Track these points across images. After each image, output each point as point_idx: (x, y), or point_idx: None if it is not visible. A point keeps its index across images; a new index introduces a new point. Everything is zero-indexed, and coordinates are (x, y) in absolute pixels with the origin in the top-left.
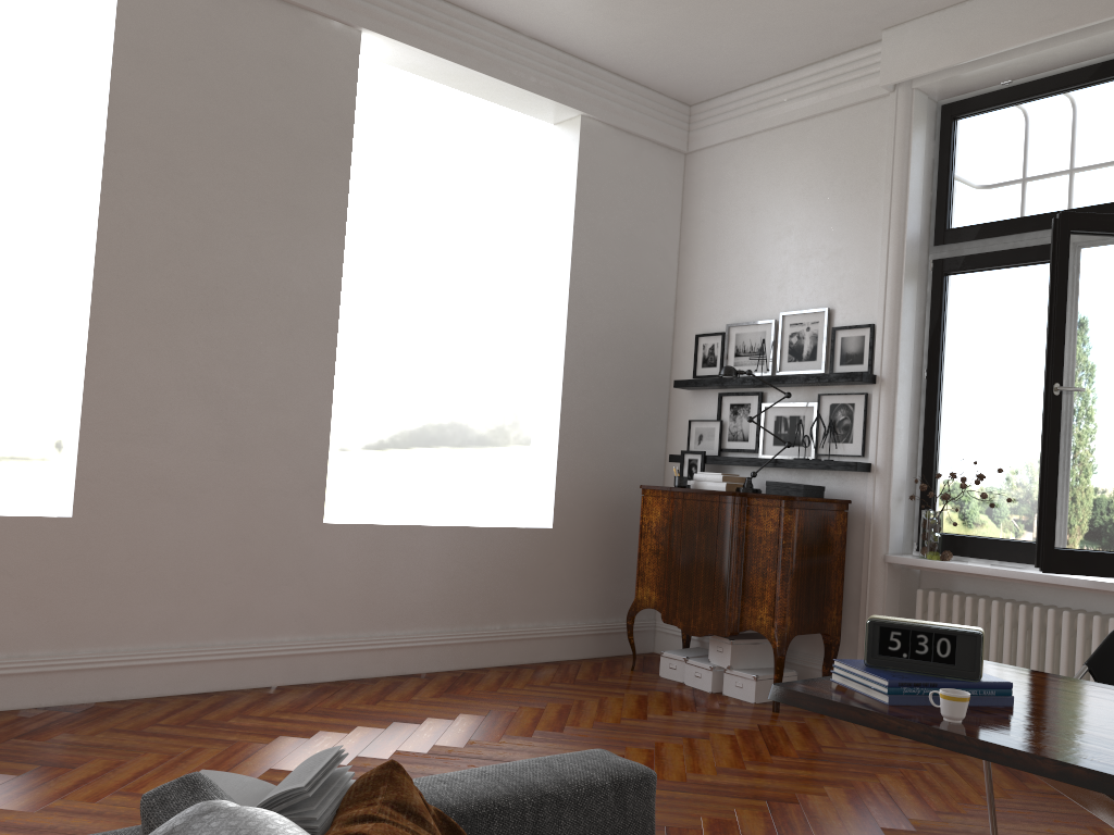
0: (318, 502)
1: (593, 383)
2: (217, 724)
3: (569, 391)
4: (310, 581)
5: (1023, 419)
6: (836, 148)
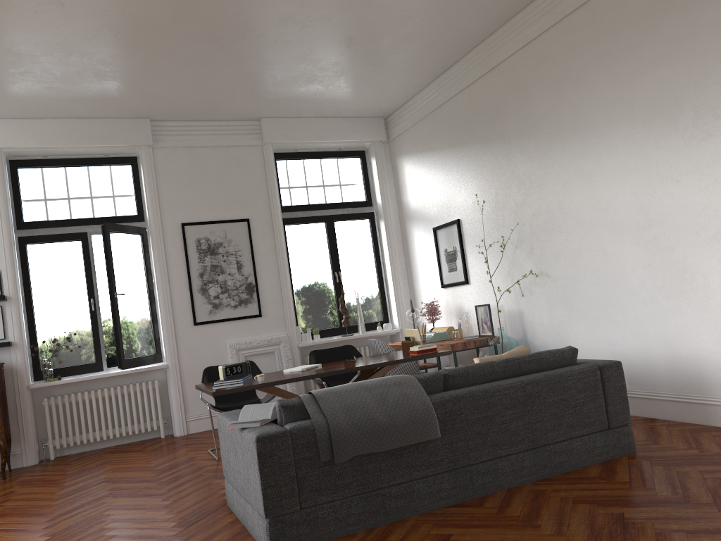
0: None
1: None
2: None
3: None
4: None
5: (79, 309)
6: None
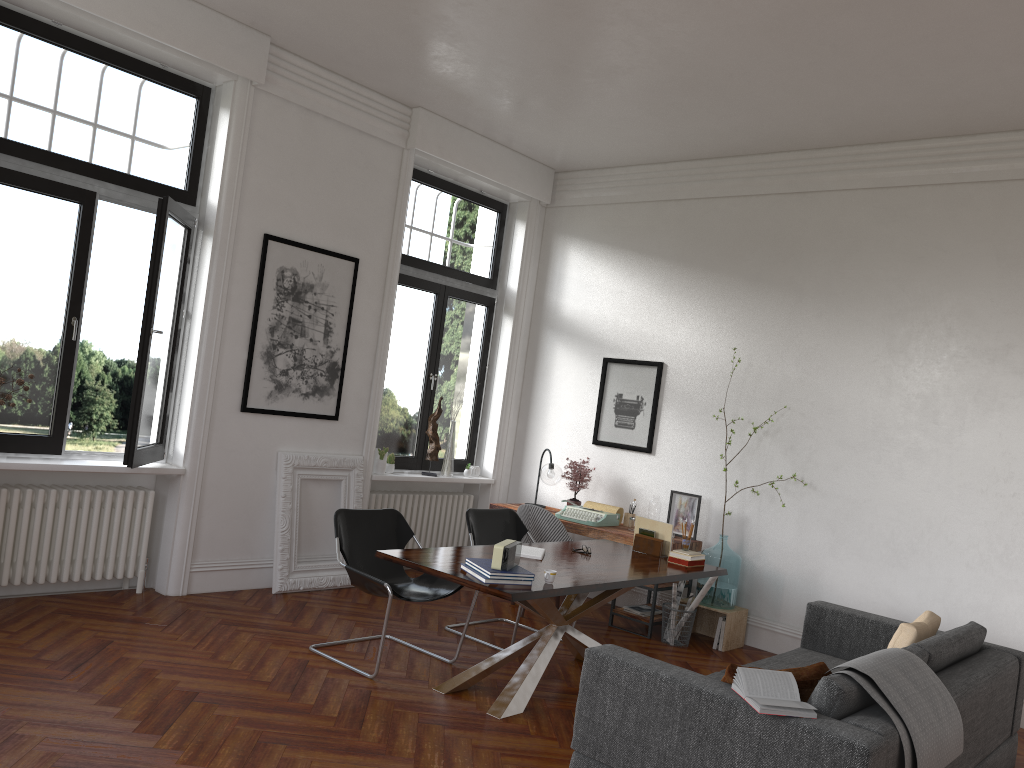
0: None
1: None
2: None
3: None
4: None
5: (45, 331)
6: None
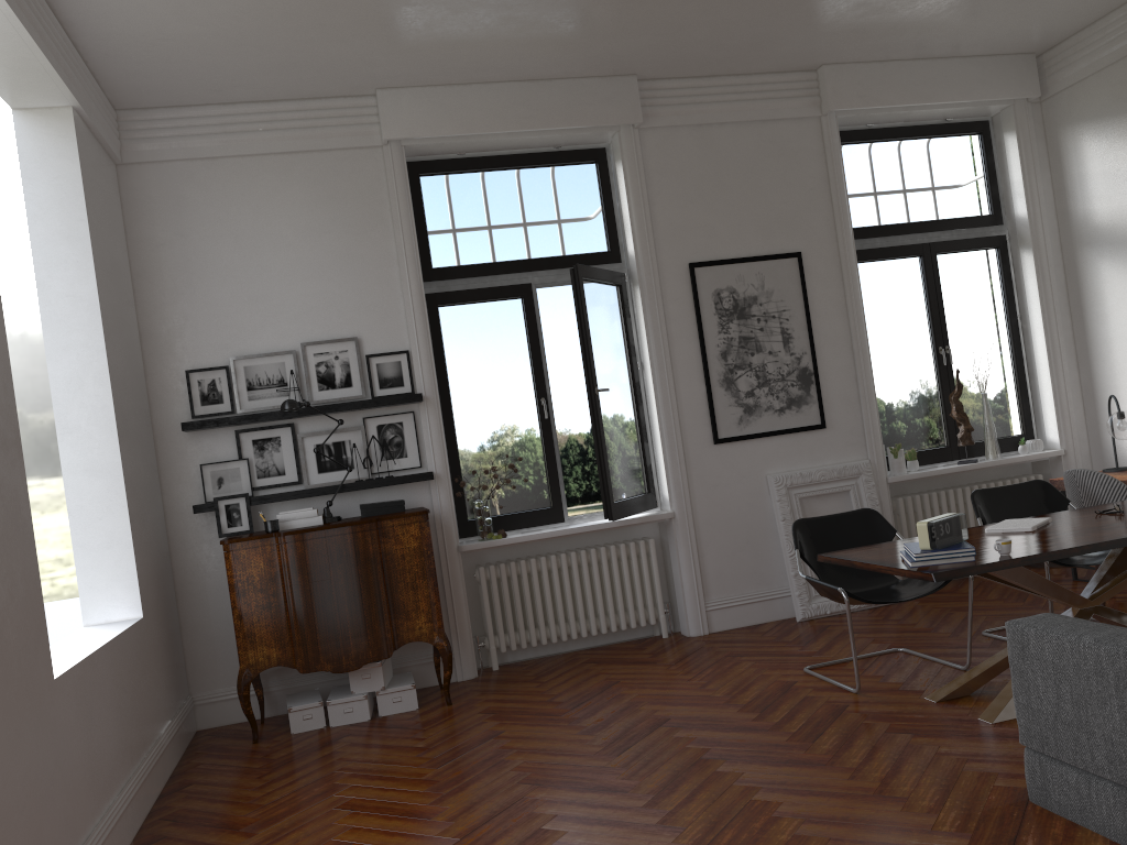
0: (47, 651)
1: (129, 436)
2: None
3: (123, 449)
4: (62, 768)
5: (522, 417)
6: (331, 187)
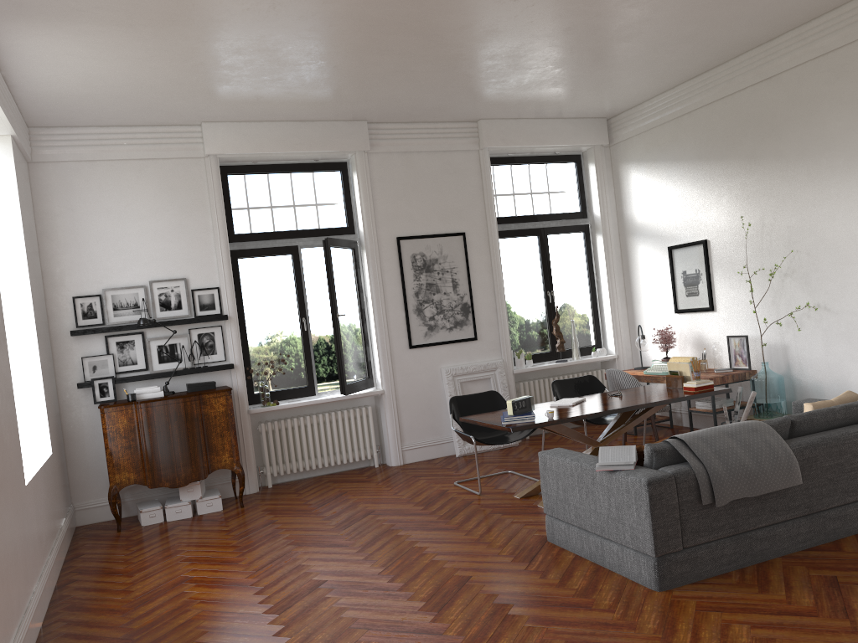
0: (23, 470)
1: (41, 340)
2: (141, 630)
3: (40, 349)
4: (31, 534)
5: (290, 329)
6: (170, 182)
